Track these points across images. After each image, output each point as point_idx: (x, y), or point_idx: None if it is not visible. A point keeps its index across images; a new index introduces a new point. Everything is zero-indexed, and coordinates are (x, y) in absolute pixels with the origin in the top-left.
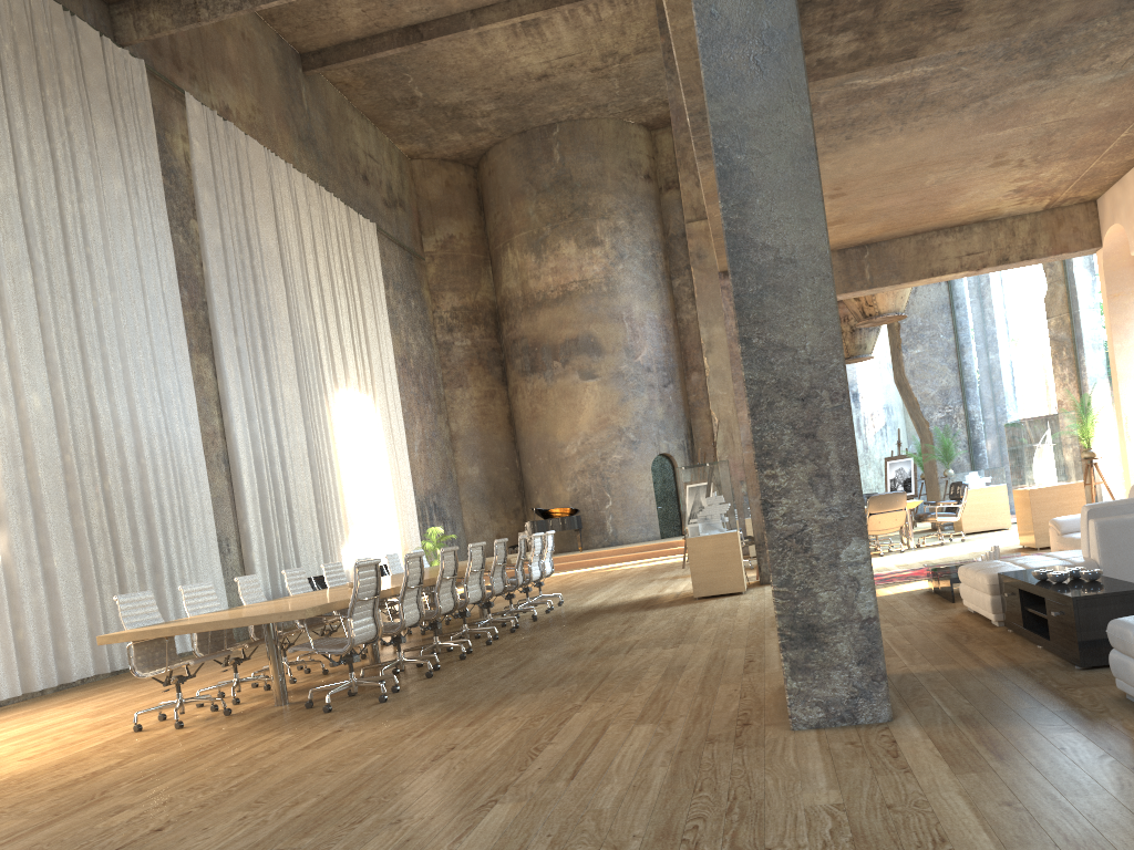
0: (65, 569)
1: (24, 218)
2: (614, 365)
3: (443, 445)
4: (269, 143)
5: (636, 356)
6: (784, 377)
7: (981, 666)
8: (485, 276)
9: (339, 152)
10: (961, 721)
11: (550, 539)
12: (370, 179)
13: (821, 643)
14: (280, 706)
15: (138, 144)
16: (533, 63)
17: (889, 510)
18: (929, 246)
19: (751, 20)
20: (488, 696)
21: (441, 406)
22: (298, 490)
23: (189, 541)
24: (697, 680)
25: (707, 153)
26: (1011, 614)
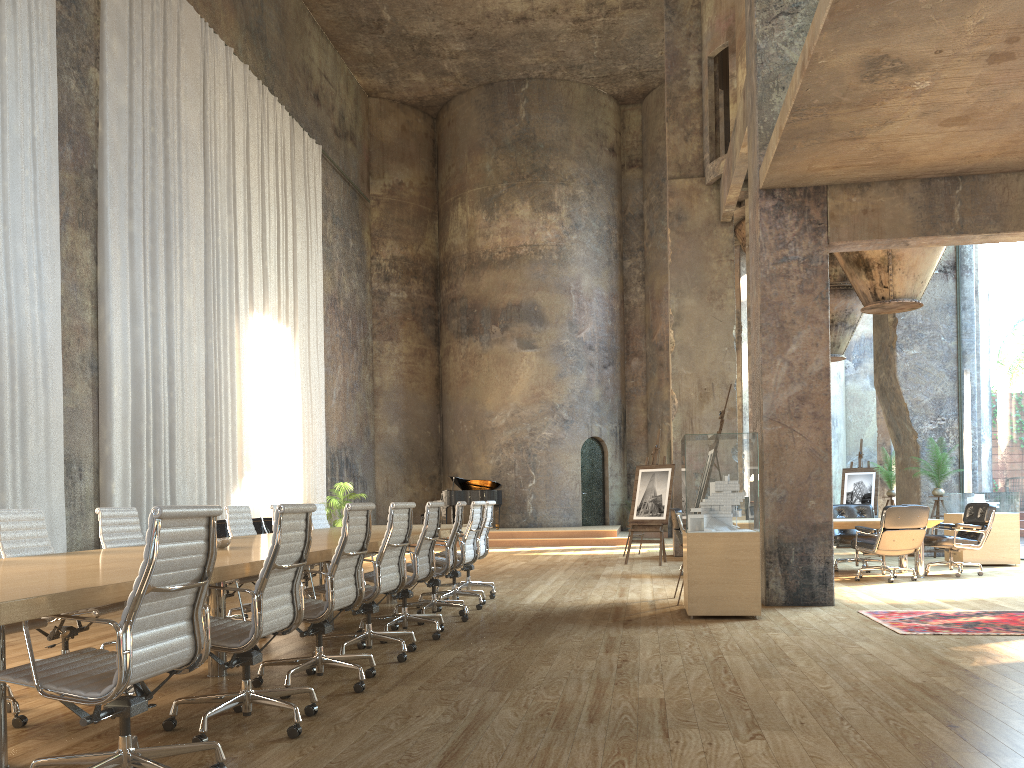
0: None
1: None
2: (555, 338)
3: (364, 398)
4: (209, 19)
5: (579, 332)
6: None
7: None
8: (431, 230)
9: (291, 60)
10: None
11: (489, 511)
12: (322, 101)
13: None
14: None
15: None
16: (514, 0)
17: (908, 527)
18: None
19: None
20: None
21: (367, 357)
22: (186, 417)
23: (21, 457)
24: None
25: None
26: None
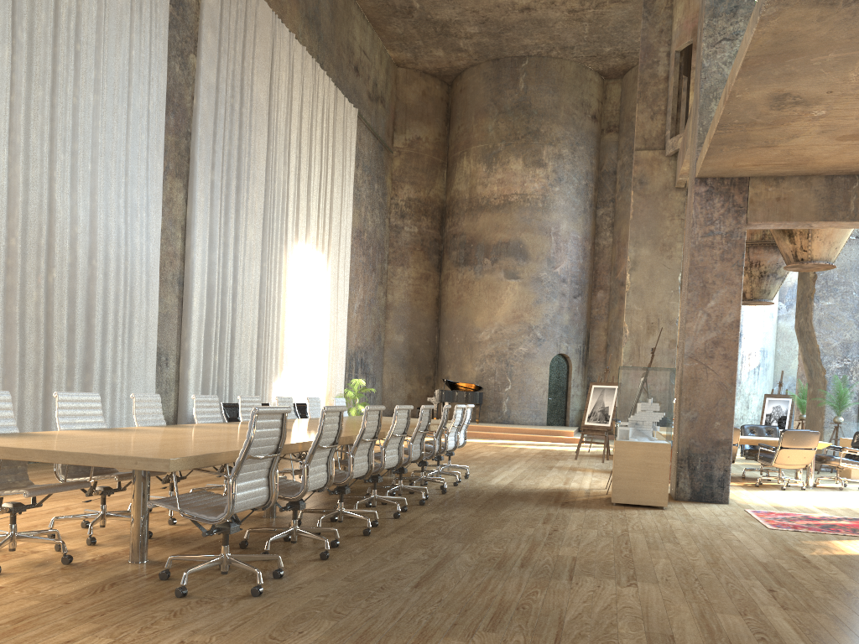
0: None
1: None
2: (535, 271)
3: (378, 311)
4: (278, 11)
5: (555, 267)
6: None
7: None
8: (440, 177)
9: (338, 40)
10: None
11: (469, 412)
12: (360, 72)
13: None
14: (134, 565)
15: None
16: None
17: (801, 447)
18: None
19: None
20: (397, 628)
21: (382, 279)
22: (243, 323)
23: (128, 349)
24: None
25: None
26: None
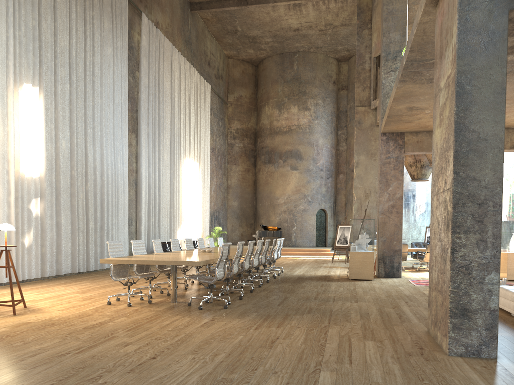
0: (65, 223)
1: (69, 59)
2: (306, 165)
3: (223, 190)
4: (172, 41)
5: (317, 163)
6: (472, 193)
7: None
8: (253, 116)
9: (200, 50)
10: None
11: (282, 242)
12: (210, 64)
13: (469, 317)
14: (173, 303)
15: (120, 33)
16: (293, 23)
17: None
18: None
19: (485, 24)
20: (277, 314)
21: (225, 172)
22: (163, 201)
23: (117, 218)
24: (379, 321)
25: (404, 79)
26: None
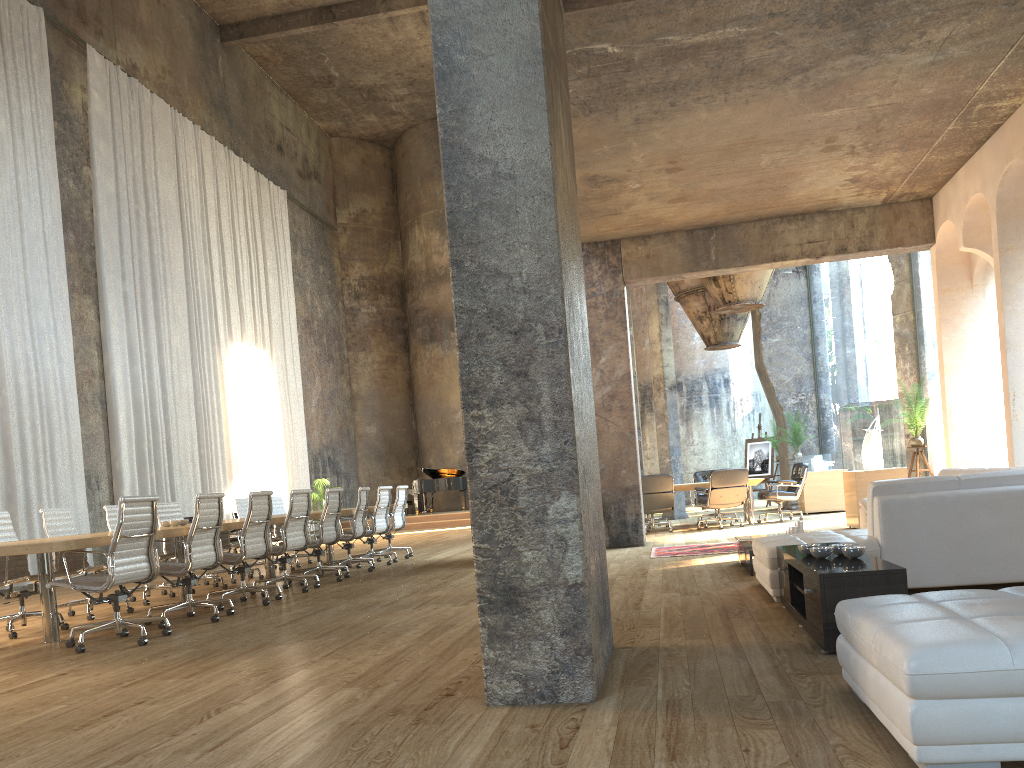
0: None
1: None
2: None
3: (343, 404)
4: (178, 104)
5: None
6: (497, 307)
7: (731, 644)
8: (394, 249)
9: (254, 121)
10: (666, 706)
11: (403, 494)
12: (285, 150)
13: (522, 609)
14: (48, 643)
15: (29, 87)
16: None
17: (731, 486)
18: (773, 232)
19: None
20: (243, 645)
21: (343, 367)
22: (180, 434)
23: (52, 475)
24: (450, 640)
25: None
26: (784, 590)
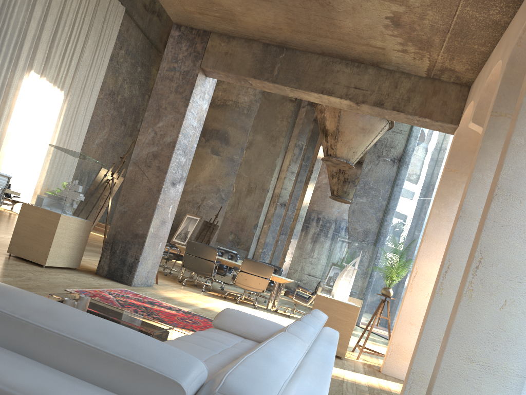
0: None
1: None
2: (231, 154)
3: (123, 153)
4: None
5: None
6: None
7: None
8: None
9: None
10: None
11: (3, 180)
12: None
13: None
14: None
15: None
16: None
17: (256, 275)
18: (330, 69)
19: None
20: None
21: (133, 133)
22: None
23: None
24: None
25: None
26: None
